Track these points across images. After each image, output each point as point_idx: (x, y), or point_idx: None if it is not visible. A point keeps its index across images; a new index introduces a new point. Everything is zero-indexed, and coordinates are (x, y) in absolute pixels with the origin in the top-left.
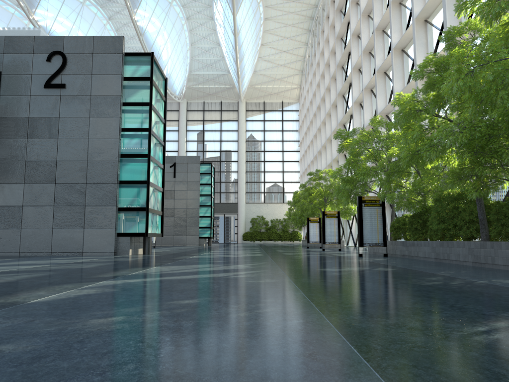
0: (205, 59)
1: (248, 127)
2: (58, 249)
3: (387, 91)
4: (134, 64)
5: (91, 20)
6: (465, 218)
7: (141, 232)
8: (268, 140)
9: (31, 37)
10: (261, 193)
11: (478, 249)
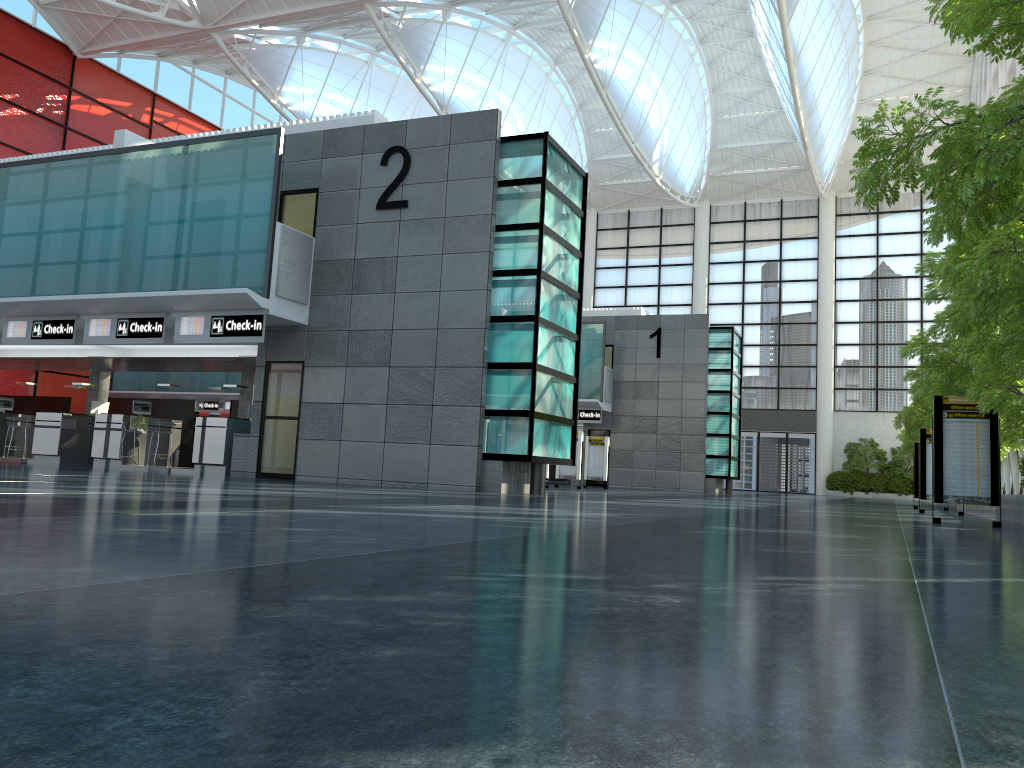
0: (742, 118)
1: (841, 249)
2: (392, 476)
3: None
4: (516, 157)
5: (522, 69)
6: None
7: (521, 454)
8: (886, 275)
9: (359, 128)
10: (870, 391)
11: None
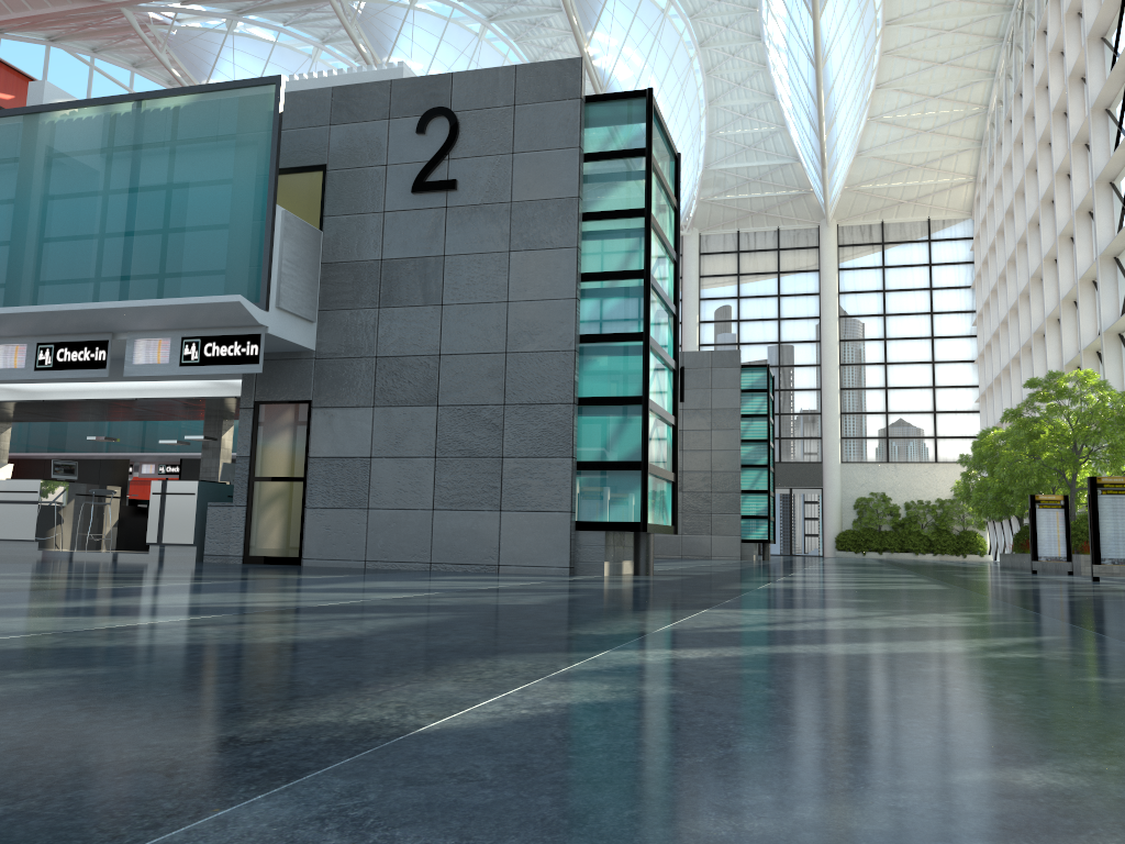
0: (740, 135)
1: (845, 283)
2: (446, 557)
3: None
4: (608, 122)
5: None
6: None
7: (631, 521)
8: (893, 312)
9: (384, 84)
10: (880, 440)
11: None
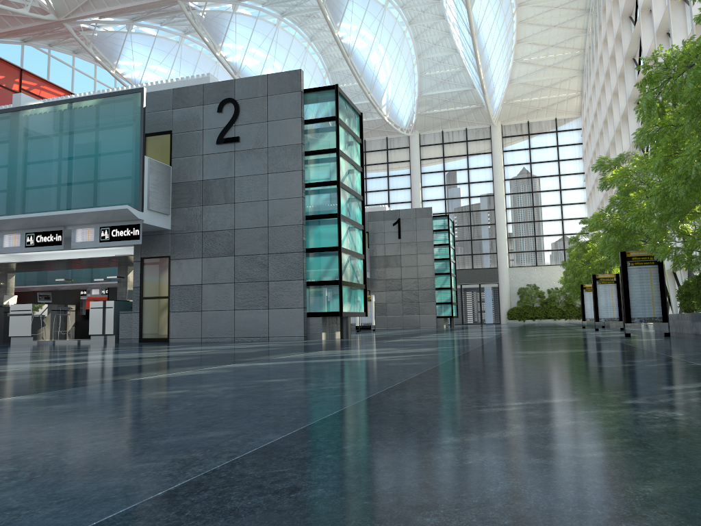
0: (438, 74)
1: (507, 159)
2: (242, 334)
3: None
4: (316, 103)
5: (289, 44)
6: None
7: (334, 311)
8: (537, 175)
9: (199, 86)
10: (531, 252)
11: None
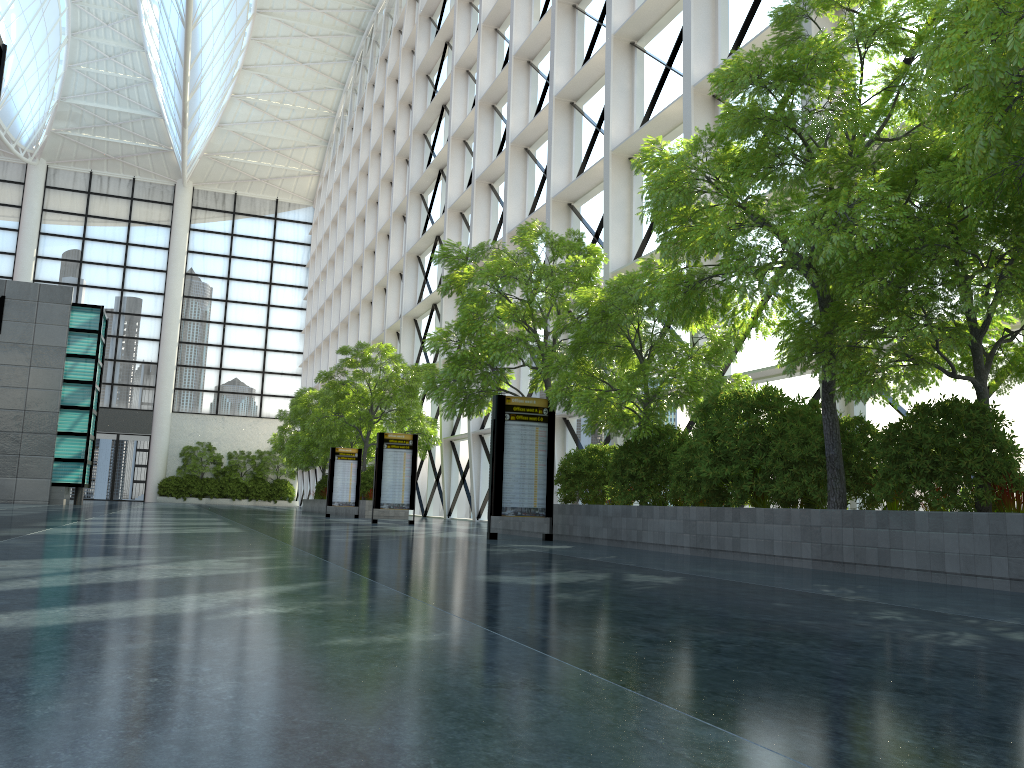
0: (103, 75)
1: (195, 243)
2: None
3: (528, 188)
4: None
5: None
6: (786, 453)
7: None
8: (237, 277)
9: None
10: (212, 393)
11: (835, 530)
